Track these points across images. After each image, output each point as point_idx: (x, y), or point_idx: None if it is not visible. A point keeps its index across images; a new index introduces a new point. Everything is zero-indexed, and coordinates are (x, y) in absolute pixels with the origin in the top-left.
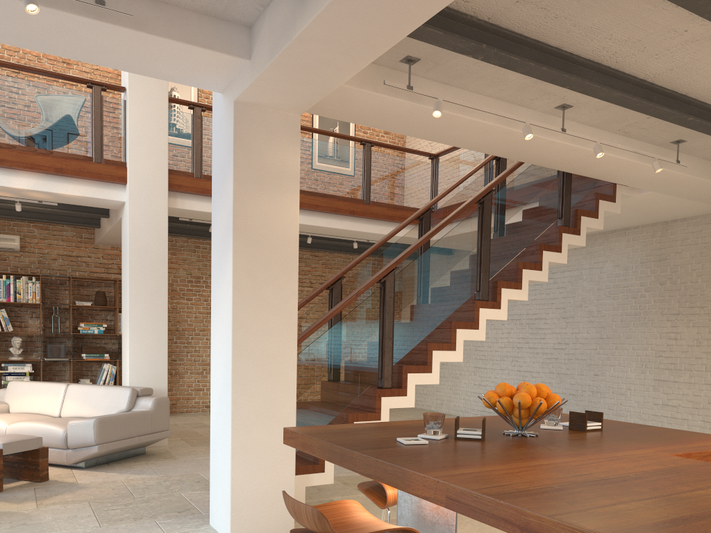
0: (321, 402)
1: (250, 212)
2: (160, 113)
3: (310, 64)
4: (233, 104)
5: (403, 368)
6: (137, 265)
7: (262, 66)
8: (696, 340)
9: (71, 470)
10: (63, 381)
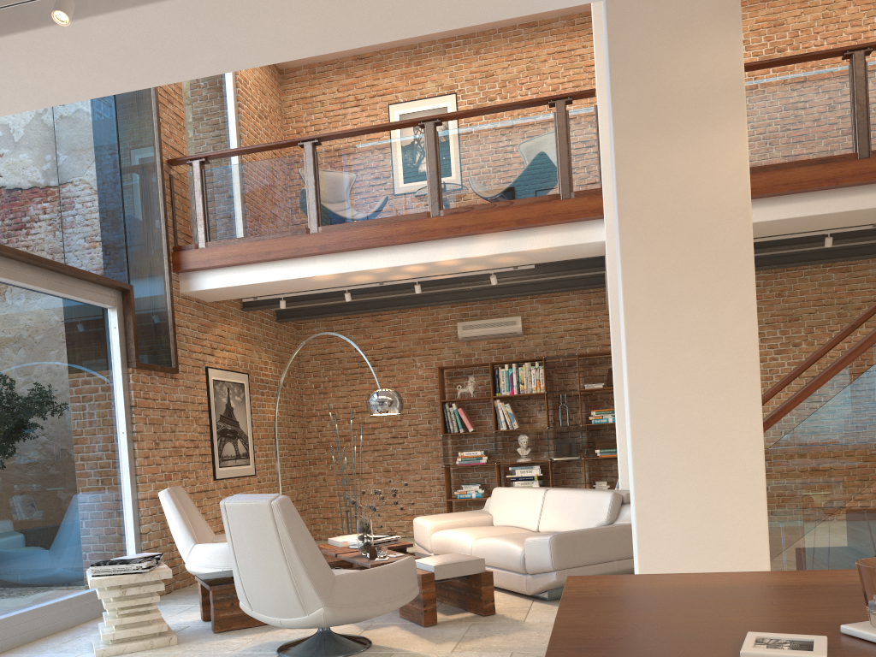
0: (857, 513)
1: (647, 179)
2: None
3: None
4: (604, 4)
5: None
6: None
7: None
8: None
9: (532, 602)
10: (578, 485)
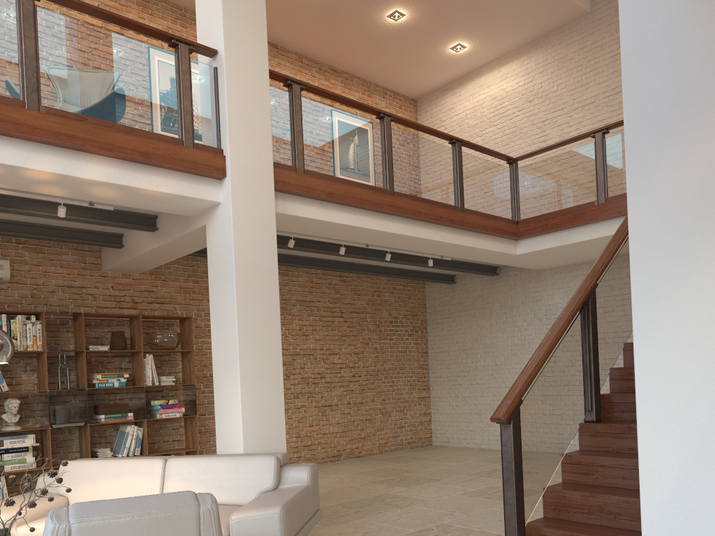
0: None
1: None
2: (261, 87)
3: None
4: None
5: None
6: (245, 287)
7: None
8: None
9: None
10: (70, 454)
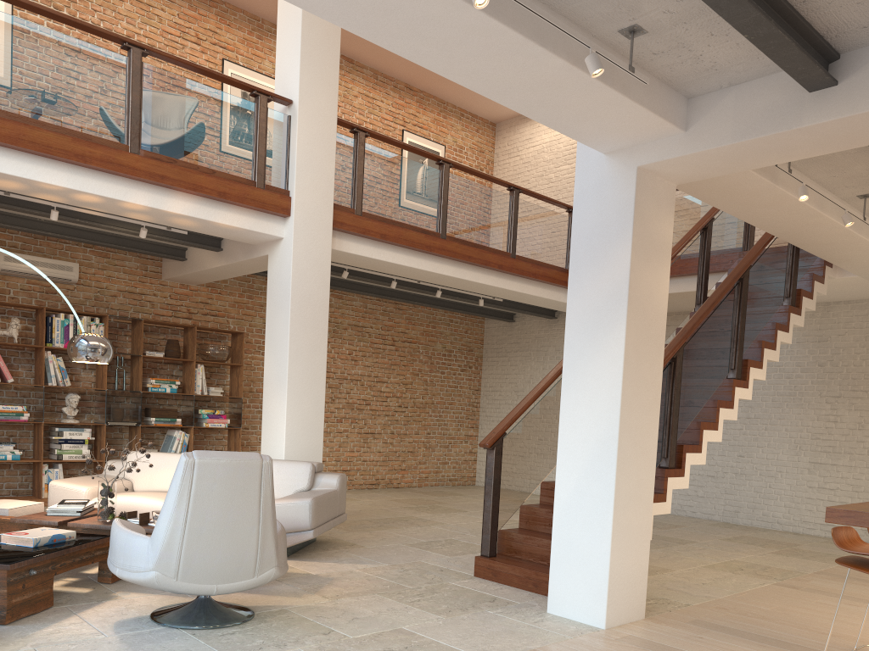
0: None
1: (639, 283)
2: (329, 135)
3: (769, 148)
4: (636, 170)
5: (684, 447)
6: (298, 315)
7: (717, 143)
8: (858, 423)
9: None
10: (119, 451)
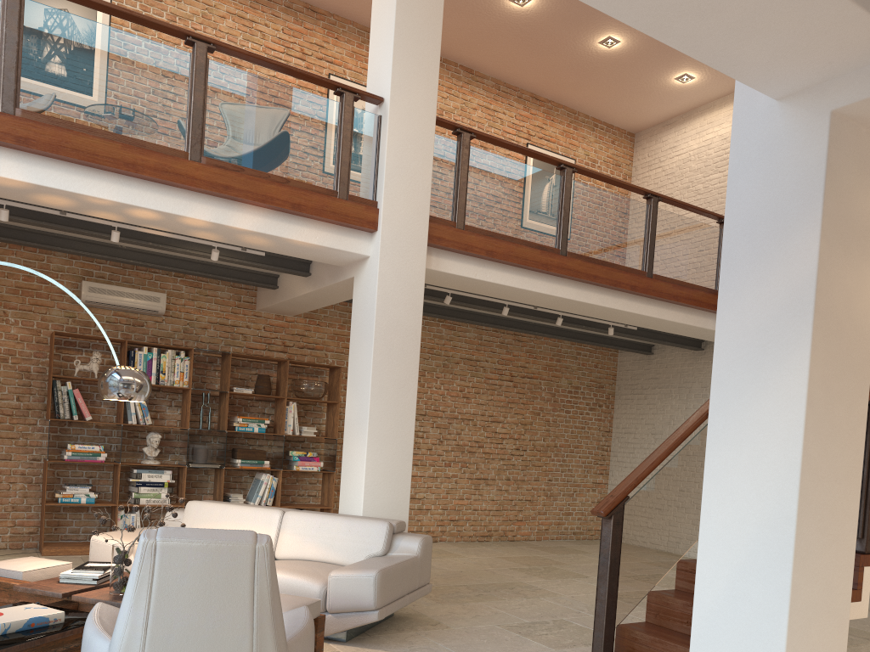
0: None
1: (832, 286)
2: (425, 137)
3: None
4: (829, 116)
5: None
6: (383, 346)
7: None
8: None
9: (328, 644)
10: (204, 495)
